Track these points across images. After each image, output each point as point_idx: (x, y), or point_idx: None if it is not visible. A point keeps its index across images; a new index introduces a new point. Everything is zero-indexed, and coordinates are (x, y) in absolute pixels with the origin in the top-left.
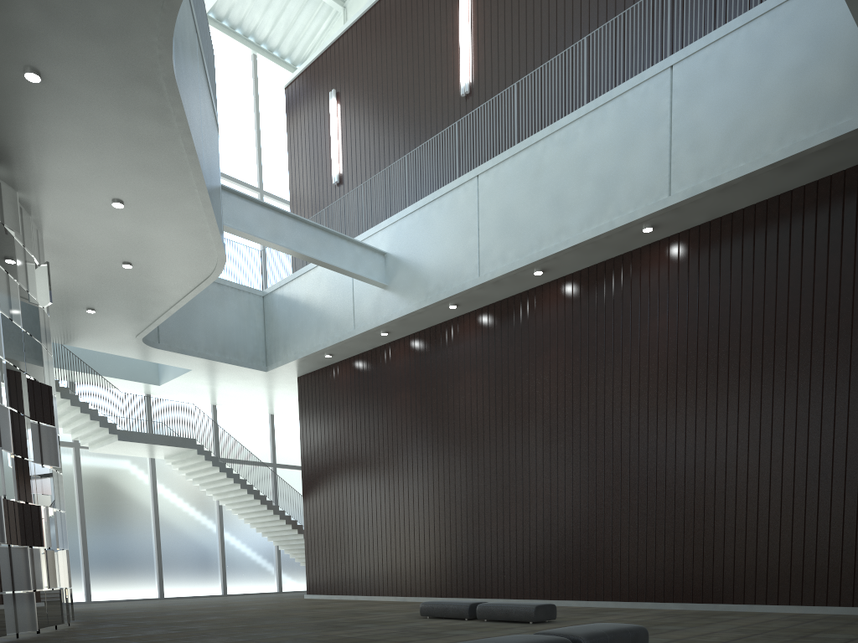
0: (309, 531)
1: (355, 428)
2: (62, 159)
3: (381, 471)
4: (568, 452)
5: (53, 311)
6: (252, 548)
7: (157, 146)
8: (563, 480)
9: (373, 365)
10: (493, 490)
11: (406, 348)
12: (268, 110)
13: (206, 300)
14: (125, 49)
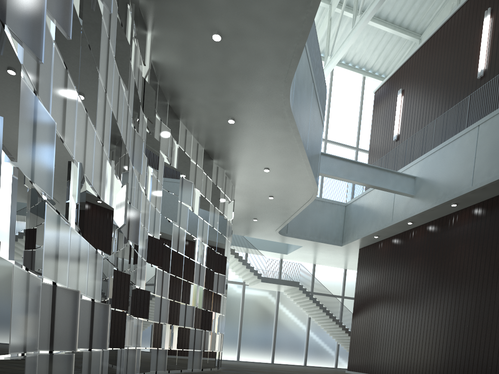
0: (353, 334)
1: (387, 277)
2: (243, 153)
3: (398, 303)
4: None
5: (239, 220)
6: (323, 342)
7: (284, 141)
8: None
9: (402, 241)
10: (467, 318)
11: (423, 231)
12: (367, 105)
13: (314, 210)
14: (269, 102)
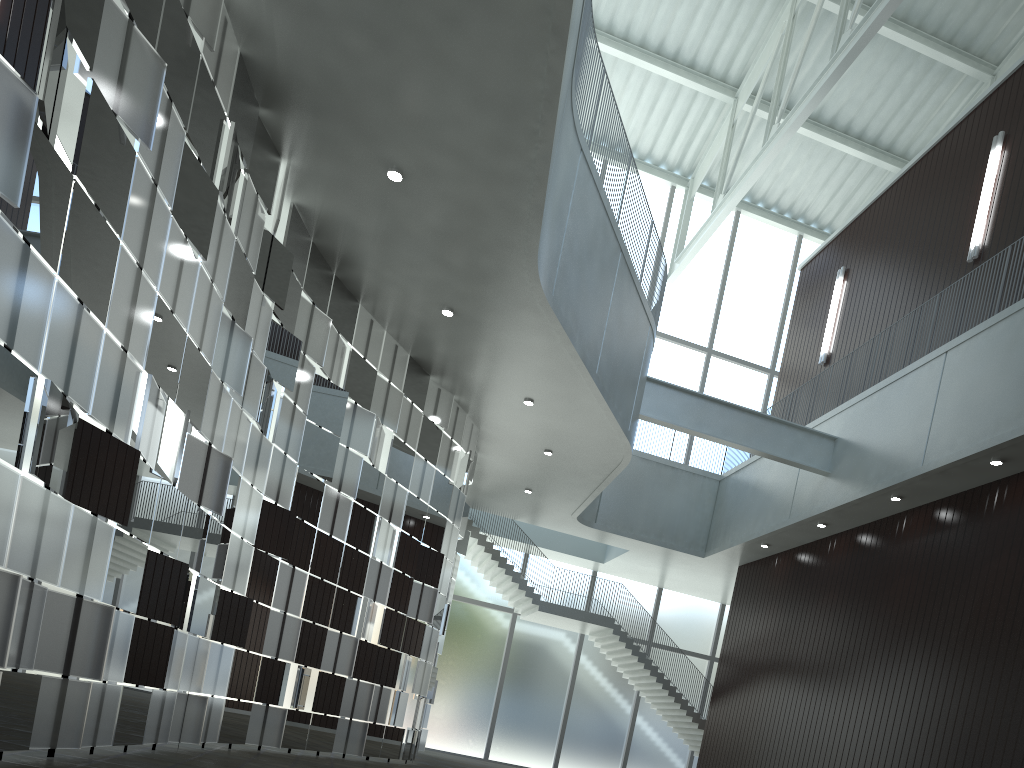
0: (708, 733)
1: (776, 626)
2: (480, 369)
3: (789, 678)
4: (993, 686)
5: (499, 490)
6: (663, 743)
7: (548, 354)
8: (979, 720)
9: (809, 559)
10: (897, 719)
11: (846, 543)
12: None
13: (655, 483)
14: (506, 285)
